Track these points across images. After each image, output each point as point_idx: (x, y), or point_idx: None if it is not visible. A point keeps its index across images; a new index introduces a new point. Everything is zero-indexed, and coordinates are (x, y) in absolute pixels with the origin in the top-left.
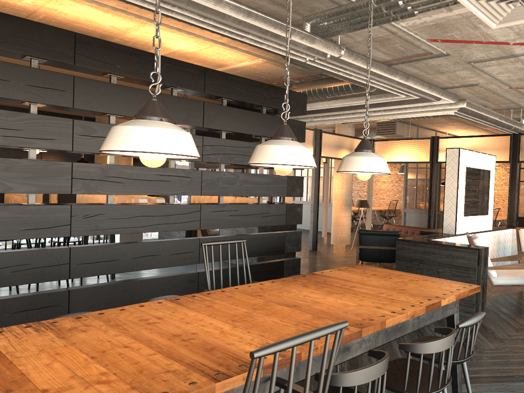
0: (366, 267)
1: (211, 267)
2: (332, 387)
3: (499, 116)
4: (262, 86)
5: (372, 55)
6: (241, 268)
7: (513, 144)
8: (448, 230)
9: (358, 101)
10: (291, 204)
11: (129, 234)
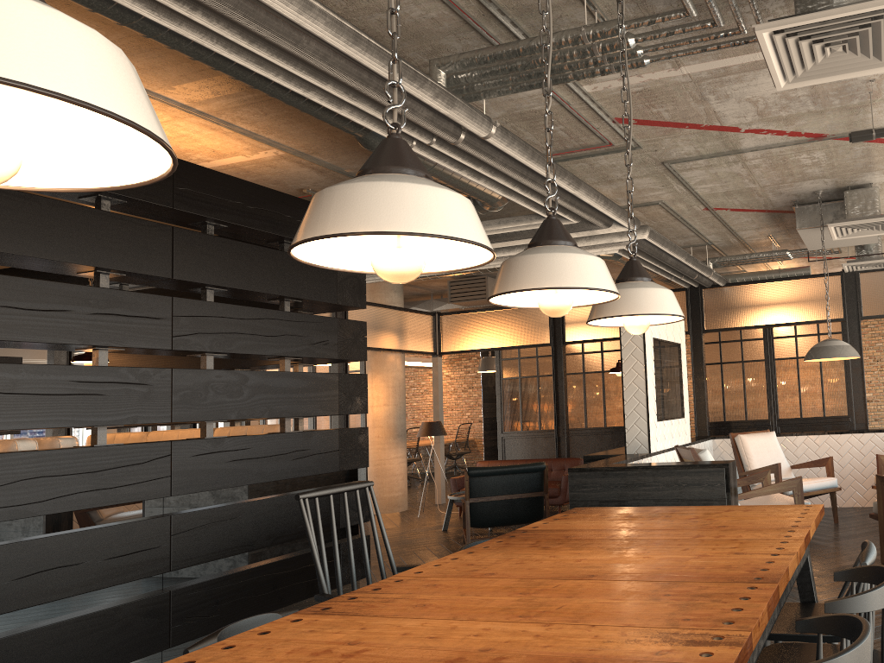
0: (595, 509)
1: (194, 578)
2: None
3: (686, 256)
4: (286, 200)
5: None
6: (258, 571)
7: (692, 304)
8: (635, 447)
9: None
10: (349, 430)
11: (5, 523)
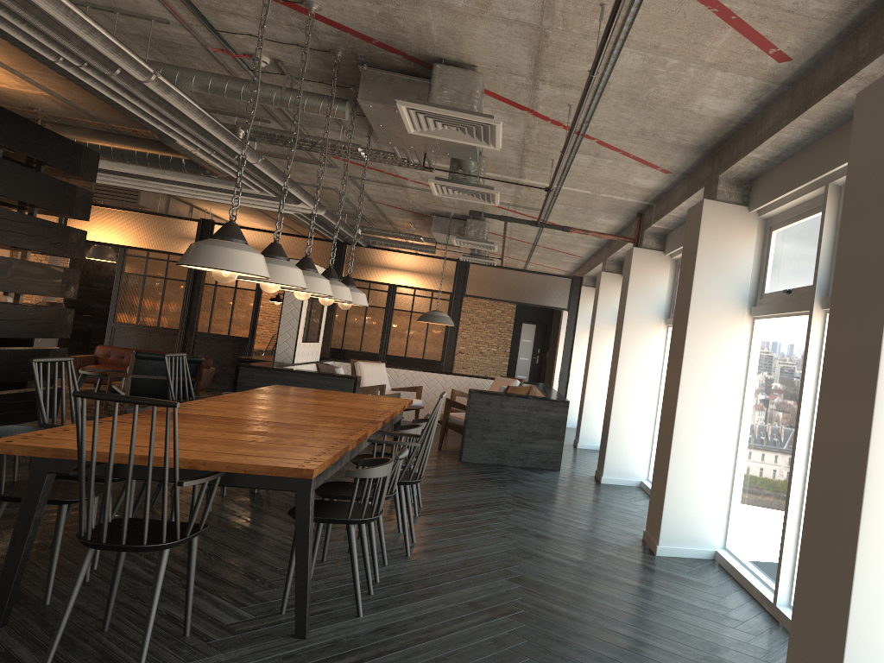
0: (290, 387)
1: None
2: (362, 455)
3: (345, 227)
4: (55, 137)
5: None
6: None
7: (336, 254)
8: (282, 357)
9: (175, 177)
10: (63, 309)
11: None
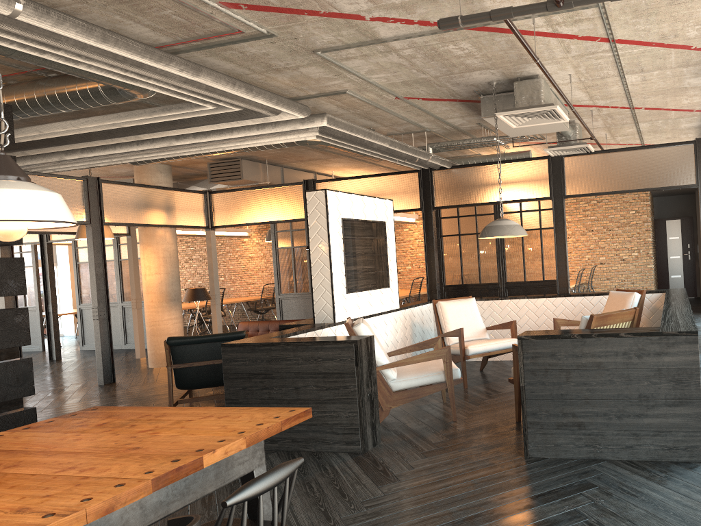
0: (102, 411)
1: None
2: None
3: (389, 142)
4: None
5: (129, 32)
6: None
7: (424, 184)
8: (322, 317)
9: (131, 118)
10: None
11: None
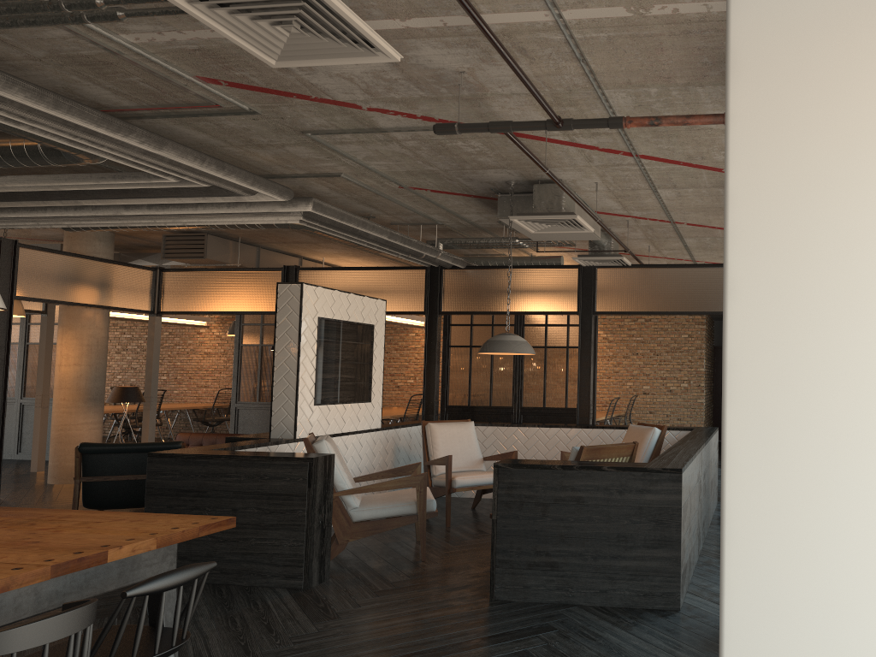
0: None
1: None
2: None
3: (388, 234)
4: None
5: (86, 92)
6: None
7: (431, 284)
8: (281, 431)
9: (72, 182)
10: None
11: None
